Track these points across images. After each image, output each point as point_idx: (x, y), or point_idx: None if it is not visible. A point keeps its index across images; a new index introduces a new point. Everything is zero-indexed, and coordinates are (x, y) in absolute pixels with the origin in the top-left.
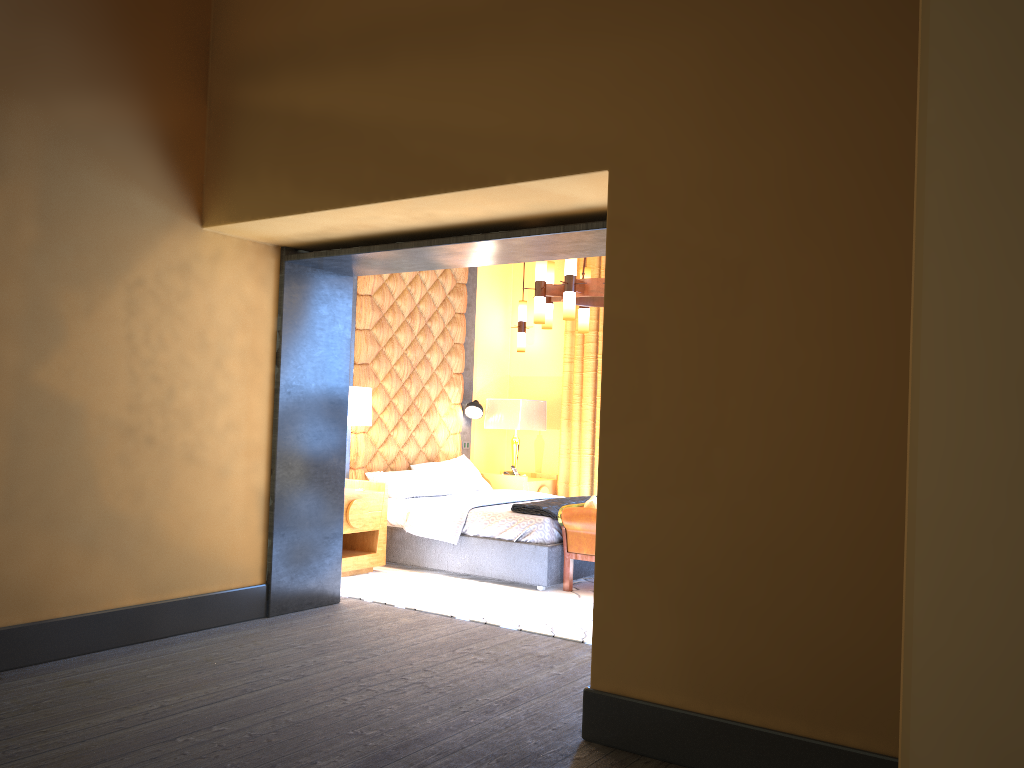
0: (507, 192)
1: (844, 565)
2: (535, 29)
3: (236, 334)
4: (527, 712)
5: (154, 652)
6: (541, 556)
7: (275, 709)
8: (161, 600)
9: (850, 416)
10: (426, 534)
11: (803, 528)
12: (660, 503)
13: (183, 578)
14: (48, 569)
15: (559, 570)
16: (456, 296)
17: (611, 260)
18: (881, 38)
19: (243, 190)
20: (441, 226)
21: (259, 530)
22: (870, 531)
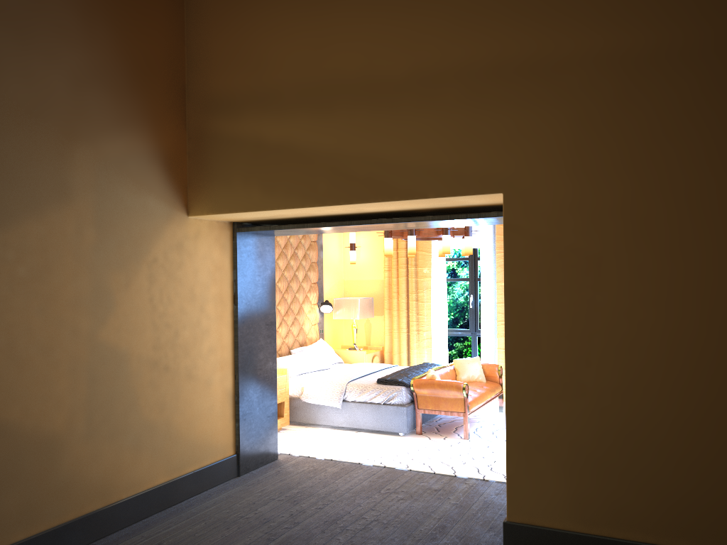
0: (424, 201)
1: (674, 441)
2: (444, 97)
3: (210, 286)
4: (457, 536)
5: (184, 514)
6: (402, 413)
7: None
8: (178, 476)
9: (674, 351)
10: (318, 402)
11: (646, 419)
12: (550, 404)
13: (190, 459)
14: (114, 467)
15: (412, 421)
16: None
17: (508, 251)
18: (685, 122)
19: (221, 192)
20: (359, 213)
21: (230, 418)
22: (690, 420)
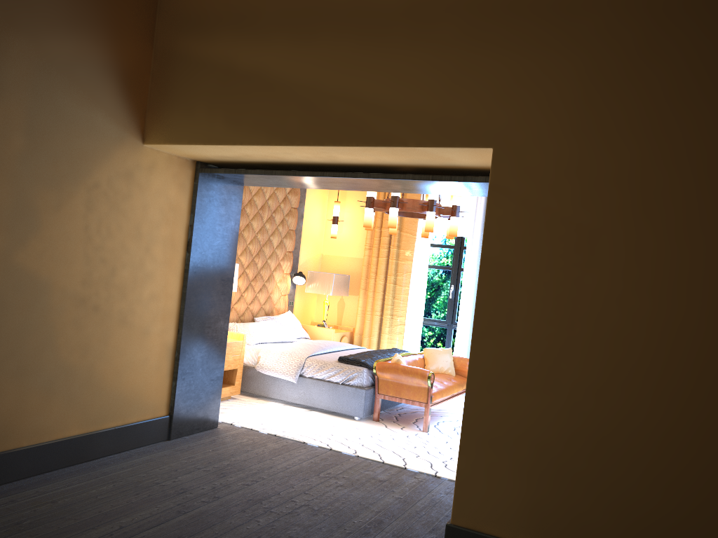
0: (404, 151)
1: (654, 454)
2: (440, 33)
3: (161, 227)
4: (393, 534)
5: (94, 473)
6: (360, 396)
7: (209, 530)
8: (96, 430)
9: (668, 350)
10: (273, 374)
11: (625, 425)
12: (516, 396)
13: (112, 413)
14: (16, 409)
15: (371, 406)
16: (293, 195)
17: (490, 215)
18: (714, 83)
19: (181, 120)
20: (334, 163)
21: (167, 375)
22: (676, 432)
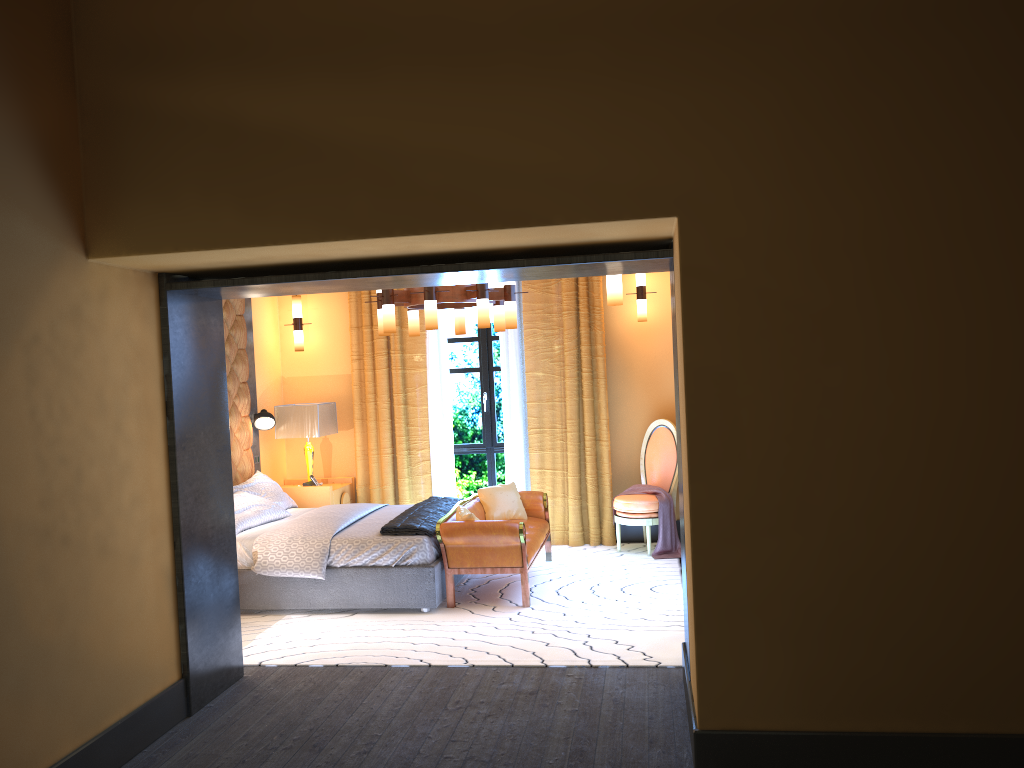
0: (540, 231)
1: (943, 579)
2: (576, 60)
3: (130, 387)
4: (611, 763)
5: None
6: (427, 577)
7: None
8: (95, 735)
9: (940, 450)
10: (285, 573)
11: (904, 551)
12: (761, 543)
13: (112, 700)
14: None
15: (441, 588)
16: None
17: (689, 308)
18: (948, 113)
19: (156, 214)
20: (403, 254)
21: (171, 617)
22: (964, 548)
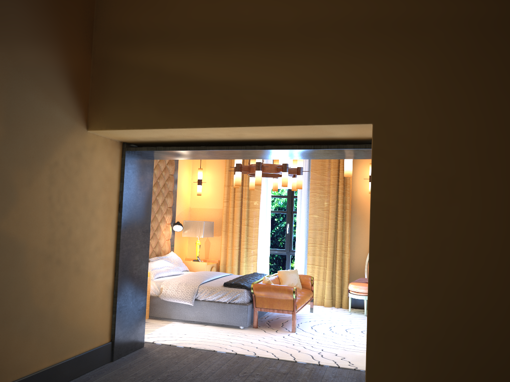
0: (302, 128)
1: None
2: (326, 44)
3: (101, 194)
4: None
5: None
6: (243, 310)
7: None
8: (61, 361)
9: None
10: (174, 300)
11: (488, 314)
12: (406, 300)
13: (72, 345)
14: (3, 352)
15: (251, 317)
16: (170, 165)
17: (375, 171)
18: None
19: (120, 111)
20: (237, 139)
21: (108, 310)
22: None
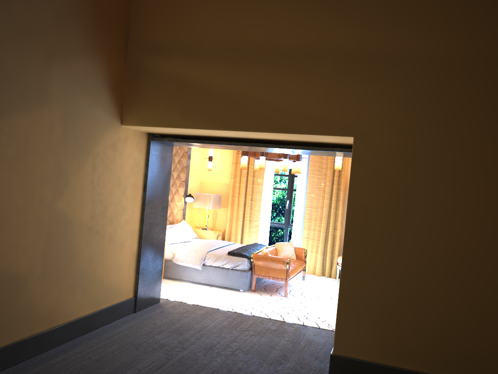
0: (297, 135)
1: (448, 308)
2: (320, 67)
3: (130, 177)
4: (296, 362)
5: (102, 337)
6: (244, 276)
7: (192, 368)
8: (97, 310)
9: (454, 252)
10: (185, 264)
11: (432, 293)
12: (370, 279)
13: (105, 298)
14: (57, 301)
15: (249, 282)
16: None
17: (353, 176)
18: (477, 106)
19: (149, 111)
20: (244, 137)
21: (133, 271)
22: (459, 296)
